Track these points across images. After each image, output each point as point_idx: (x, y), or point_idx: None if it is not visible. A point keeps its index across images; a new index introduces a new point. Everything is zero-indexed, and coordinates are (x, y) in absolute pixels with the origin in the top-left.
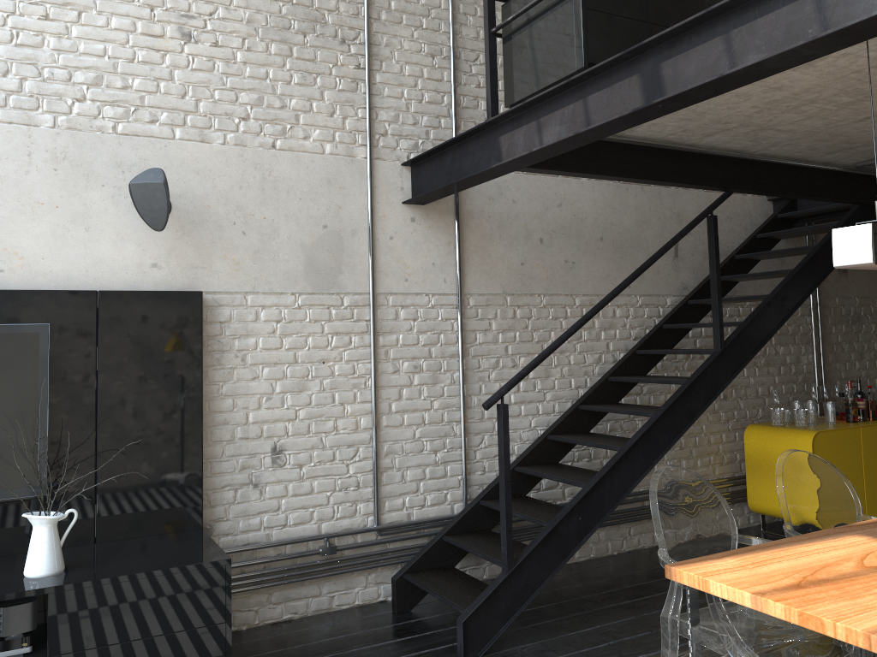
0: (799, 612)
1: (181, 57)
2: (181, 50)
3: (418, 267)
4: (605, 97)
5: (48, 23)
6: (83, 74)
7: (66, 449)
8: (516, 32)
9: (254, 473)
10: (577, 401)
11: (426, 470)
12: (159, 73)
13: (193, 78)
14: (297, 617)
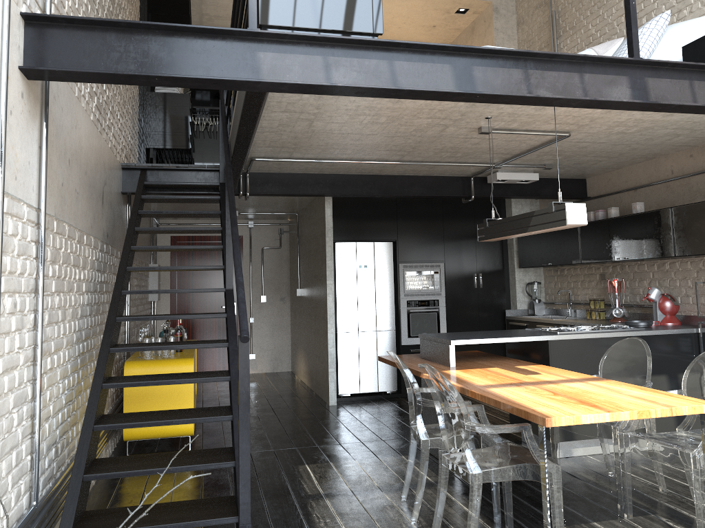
0: (637, 411)
1: None
2: None
3: (23, 163)
4: (415, 68)
5: None
6: None
7: None
8: None
9: None
10: (104, 344)
11: (13, 456)
12: None
13: None
14: None
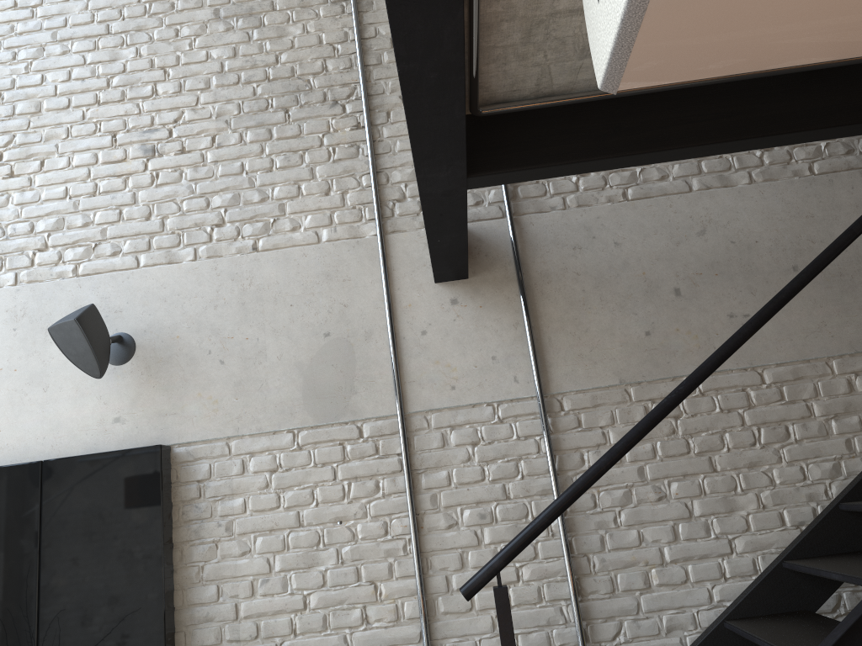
0: None
1: (143, 176)
2: (143, 168)
3: (469, 366)
4: None
5: (12, 180)
6: (44, 222)
7: None
8: None
9: None
10: (782, 553)
11: None
12: (121, 200)
13: (157, 194)
14: None
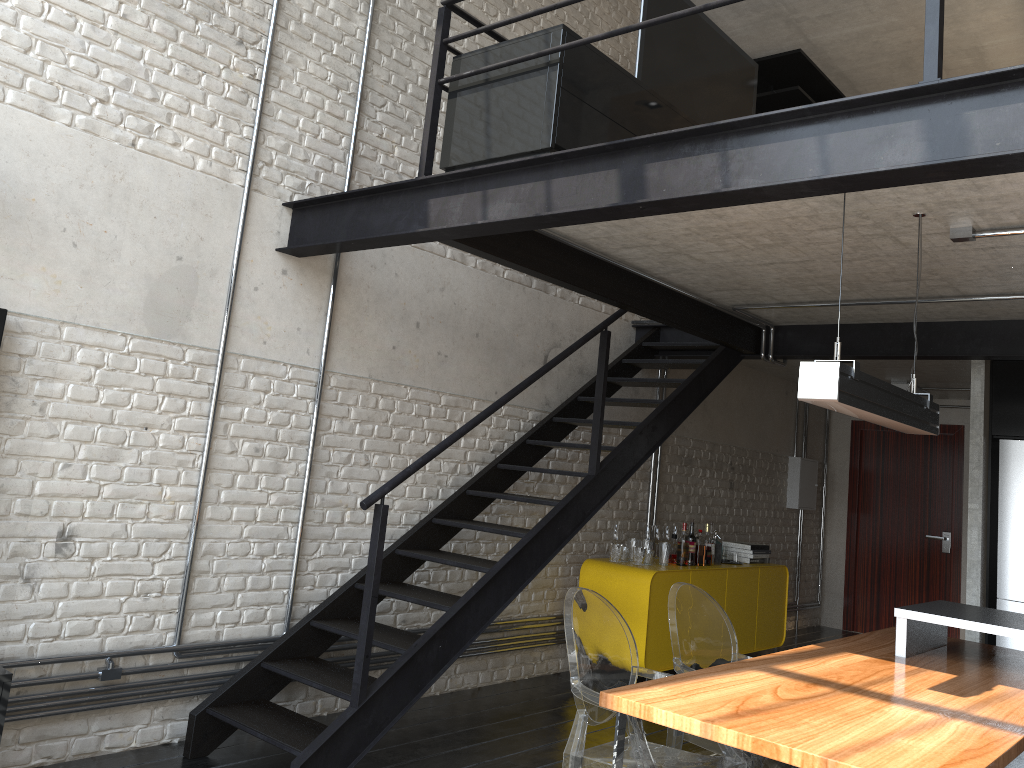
0: (754, 739)
1: (34, 1)
2: None
3: (281, 329)
4: (574, 184)
5: None
6: None
7: None
8: (469, 91)
9: (29, 563)
10: (431, 513)
11: (248, 579)
12: (0, 13)
13: (45, 31)
14: (51, 762)
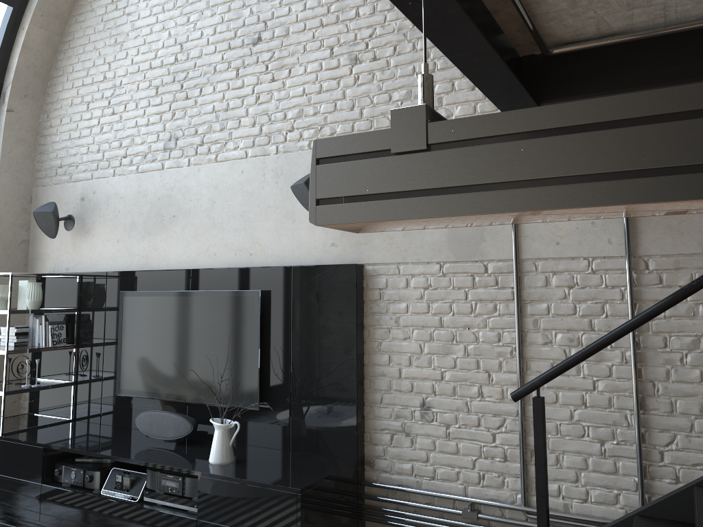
0: None
1: (349, 78)
2: (349, 72)
3: (572, 228)
4: None
5: (273, 83)
6: (291, 112)
7: (274, 378)
8: None
9: (406, 423)
10: None
11: (589, 461)
12: (335, 96)
13: (357, 92)
14: None
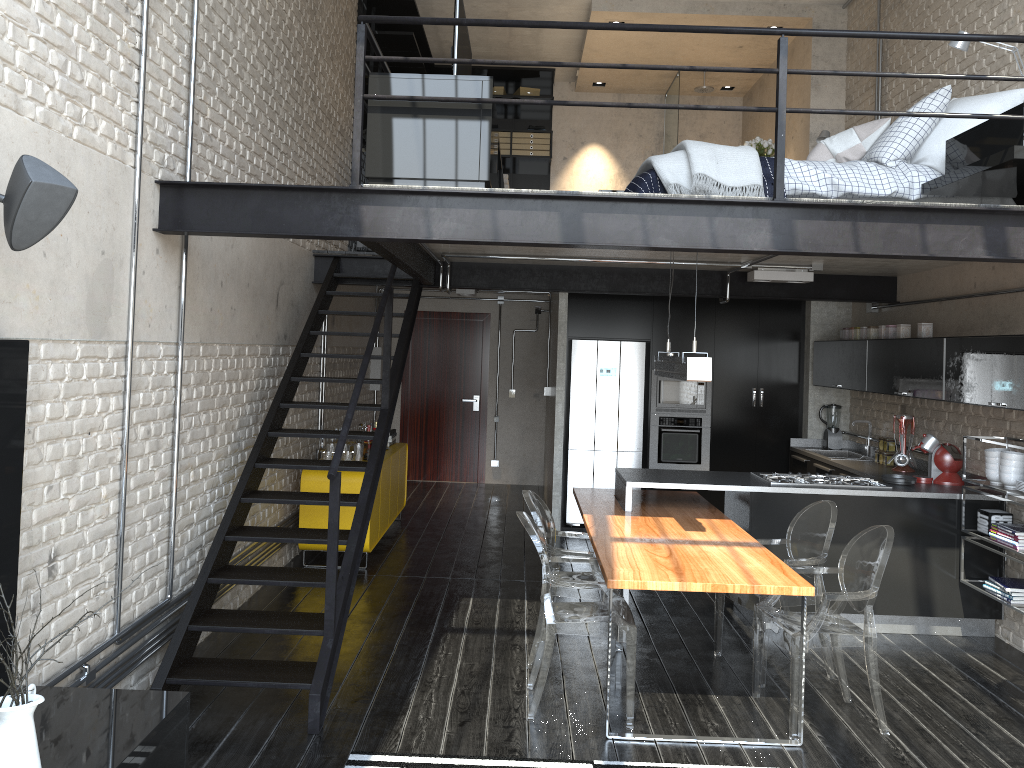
0: (712, 584)
1: None
2: None
3: (157, 310)
4: (518, 217)
5: None
6: None
7: None
8: (393, 110)
9: (34, 594)
10: (251, 459)
11: (147, 555)
12: None
13: (14, 11)
14: None
